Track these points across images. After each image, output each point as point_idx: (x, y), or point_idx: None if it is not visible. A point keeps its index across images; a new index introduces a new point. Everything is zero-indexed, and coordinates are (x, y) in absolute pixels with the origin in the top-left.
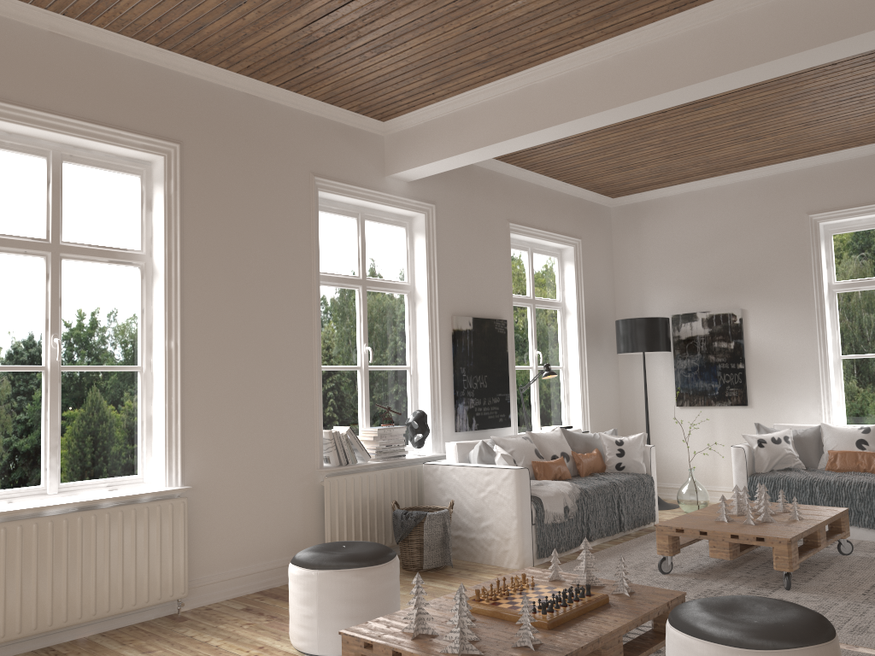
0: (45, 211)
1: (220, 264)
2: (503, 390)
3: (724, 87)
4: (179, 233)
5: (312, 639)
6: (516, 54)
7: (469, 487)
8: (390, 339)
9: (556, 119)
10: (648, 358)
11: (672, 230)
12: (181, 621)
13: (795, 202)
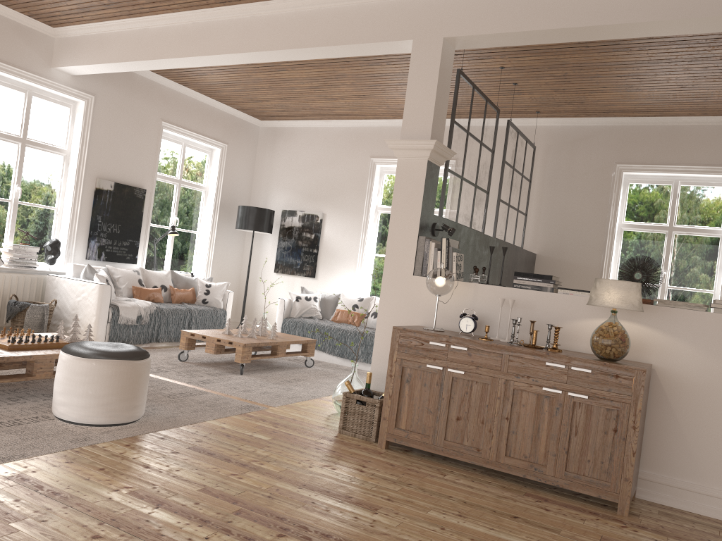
0: None
1: None
2: (134, 238)
3: (249, 60)
4: None
5: None
6: (129, 5)
7: (72, 293)
8: (42, 185)
9: (155, 55)
10: (264, 237)
11: (293, 151)
12: None
13: (365, 148)
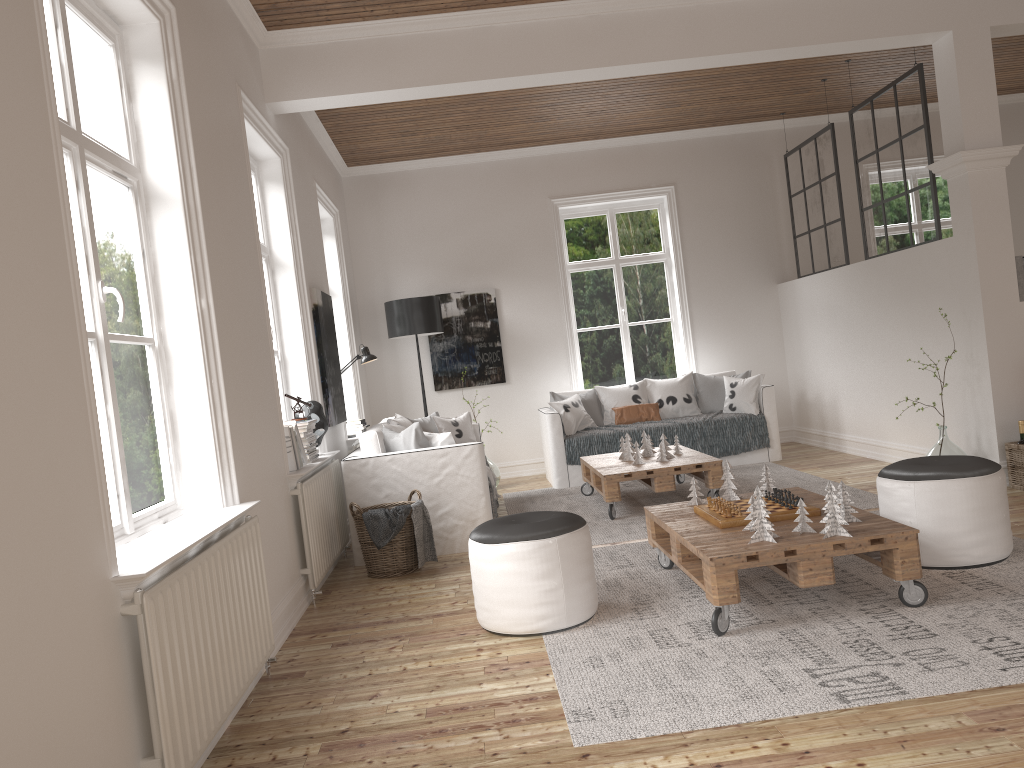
0: (59, 75)
1: (214, 193)
2: (340, 378)
3: (679, 68)
4: (191, 141)
5: (558, 613)
6: None
7: (417, 475)
8: None
9: (523, 69)
10: (398, 343)
11: (416, 207)
12: (301, 675)
13: (538, 187)
